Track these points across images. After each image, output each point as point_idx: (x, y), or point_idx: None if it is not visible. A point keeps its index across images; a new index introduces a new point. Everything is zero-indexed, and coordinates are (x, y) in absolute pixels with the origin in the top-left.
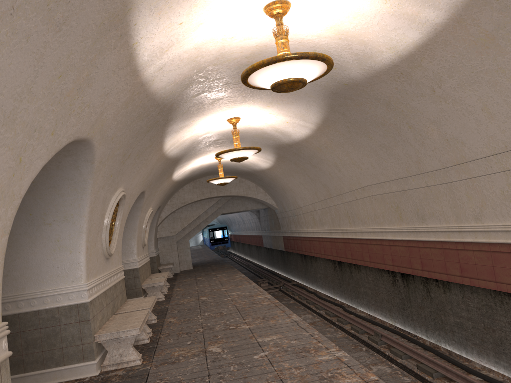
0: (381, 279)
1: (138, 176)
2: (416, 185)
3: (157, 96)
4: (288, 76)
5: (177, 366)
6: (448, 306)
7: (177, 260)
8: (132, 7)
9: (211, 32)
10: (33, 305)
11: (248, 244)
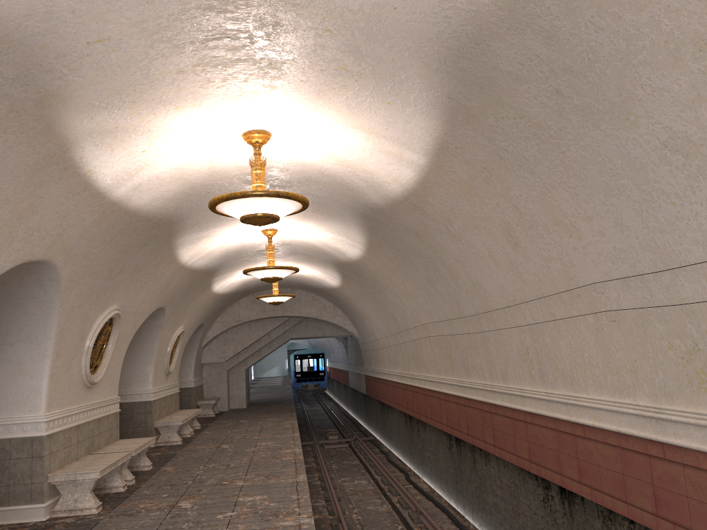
0: (441, 441)
1: (145, 291)
2: (461, 330)
3: (144, 212)
4: (253, 211)
5: (132, 519)
6: (488, 482)
7: (225, 394)
8: (72, 146)
9: (189, 155)
10: None
11: (337, 381)
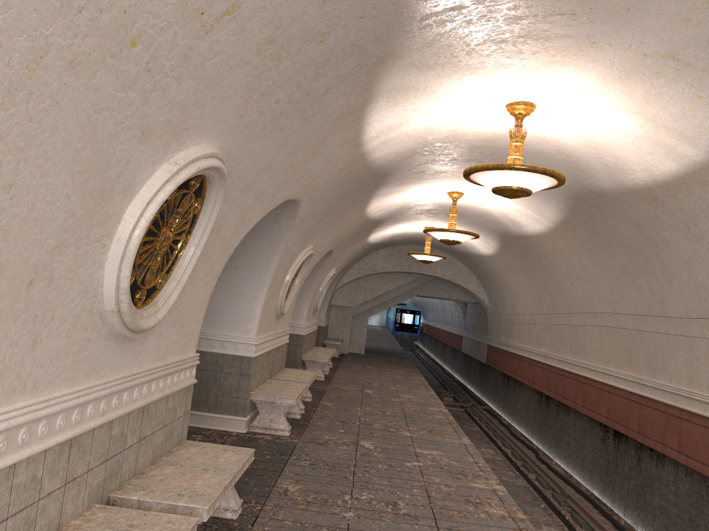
0: (590, 430)
1: (331, 234)
2: (655, 329)
3: (374, 163)
4: (512, 184)
5: (325, 449)
6: (656, 484)
7: (348, 337)
8: (372, 100)
9: (445, 117)
10: (201, 345)
11: (442, 342)
